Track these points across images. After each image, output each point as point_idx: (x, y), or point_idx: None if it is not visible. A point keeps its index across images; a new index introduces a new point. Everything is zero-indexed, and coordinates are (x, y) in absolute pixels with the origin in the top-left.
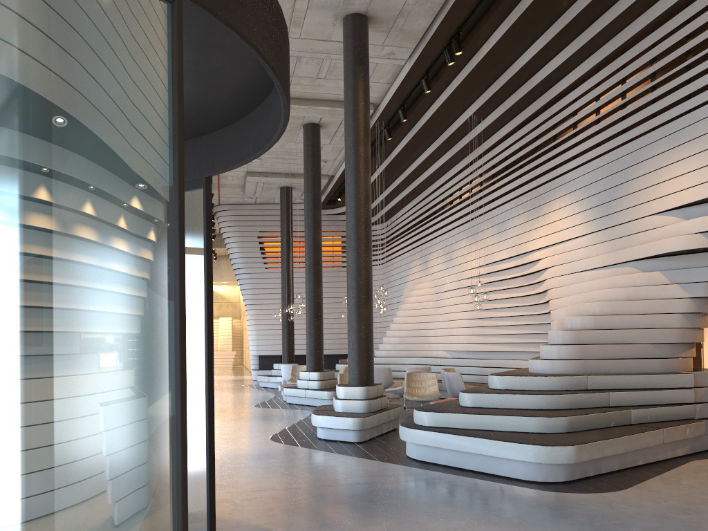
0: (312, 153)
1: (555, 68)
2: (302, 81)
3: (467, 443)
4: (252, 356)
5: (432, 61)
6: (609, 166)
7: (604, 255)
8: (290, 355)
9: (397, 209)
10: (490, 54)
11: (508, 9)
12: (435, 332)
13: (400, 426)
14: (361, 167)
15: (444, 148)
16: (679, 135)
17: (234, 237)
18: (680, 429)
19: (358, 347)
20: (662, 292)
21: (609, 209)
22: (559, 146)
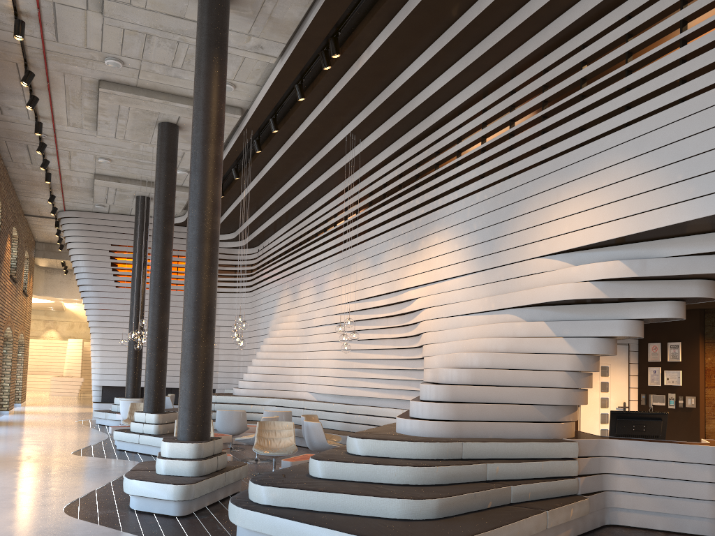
0: (166, 156)
1: (441, 87)
2: (154, 69)
3: (310, 534)
4: (94, 386)
5: (307, 65)
6: (494, 200)
7: (485, 299)
8: (135, 389)
9: (270, 233)
10: (371, 63)
11: (393, 10)
12: (301, 371)
13: (230, 502)
14: (210, 171)
15: (320, 169)
16: (571, 169)
17: (80, 249)
18: (564, 510)
19: (192, 392)
20: (547, 345)
21: (492, 247)
22: (440, 175)
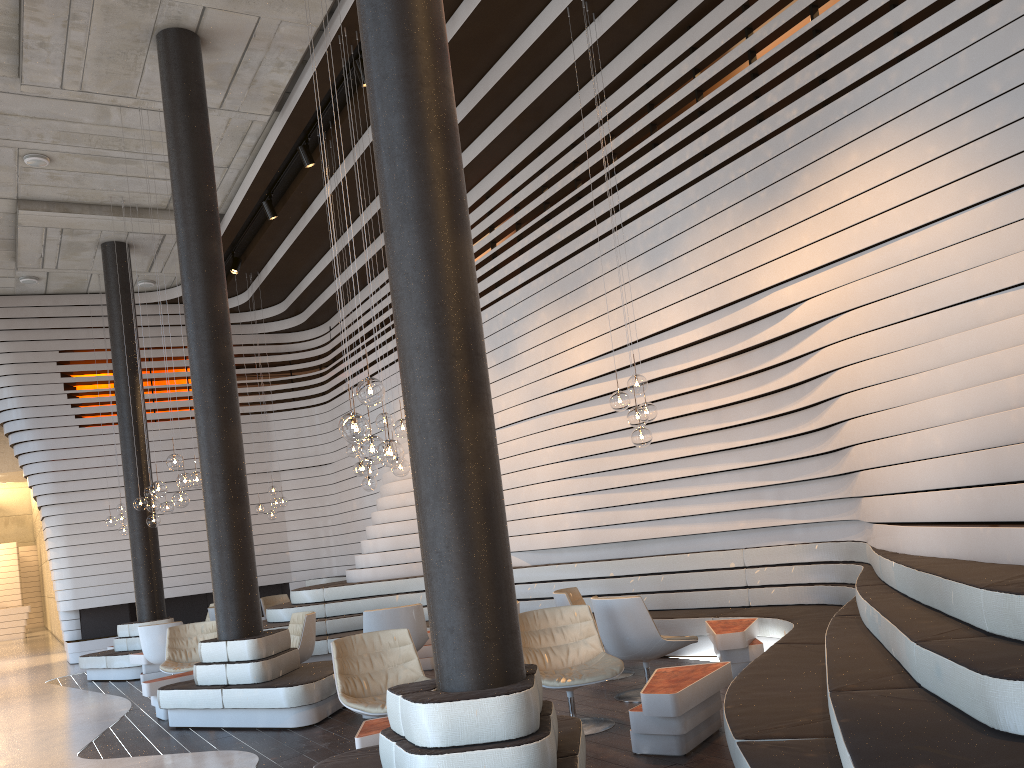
0: (186, 99)
1: None
2: None
3: None
4: (65, 613)
5: None
6: None
7: None
8: (156, 602)
9: (355, 288)
10: None
11: None
12: None
13: None
14: None
15: (486, 113)
16: None
17: (1, 365)
18: None
19: (469, 553)
20: None
21: None
22: (826, 28)
